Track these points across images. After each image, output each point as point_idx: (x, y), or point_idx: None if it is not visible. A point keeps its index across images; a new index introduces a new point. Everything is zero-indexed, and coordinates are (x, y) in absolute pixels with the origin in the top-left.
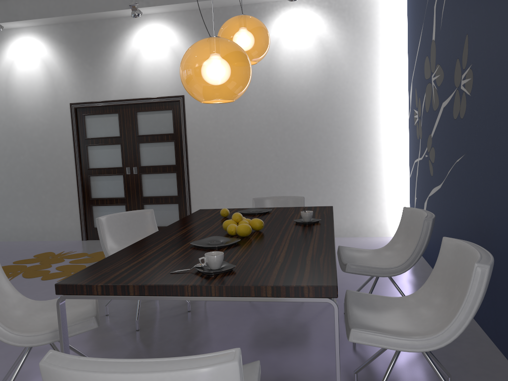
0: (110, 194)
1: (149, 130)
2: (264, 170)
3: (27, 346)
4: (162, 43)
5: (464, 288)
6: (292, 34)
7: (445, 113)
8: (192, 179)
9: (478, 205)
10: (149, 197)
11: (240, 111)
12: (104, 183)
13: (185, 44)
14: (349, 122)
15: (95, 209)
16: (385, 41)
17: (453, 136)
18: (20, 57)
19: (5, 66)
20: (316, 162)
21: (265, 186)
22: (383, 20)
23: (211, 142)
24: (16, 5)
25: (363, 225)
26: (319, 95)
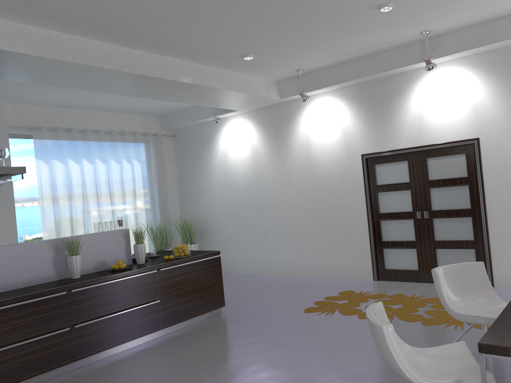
0: (400, 238)
1: (439, 174)
2: None
3: None
4: (453, 89)
5: None
6: None
7: None
8: (490, 224)
9: None
10: (441, 241)
11: None
12: (394, 227)
13: (478, 86)
14: None
15: (385, 251)
16: None
17: None
18: (317, 119)
19: (306, 127)
20: None
21: None
22: None
23: None
24: (317, 76)
25: None
26: None
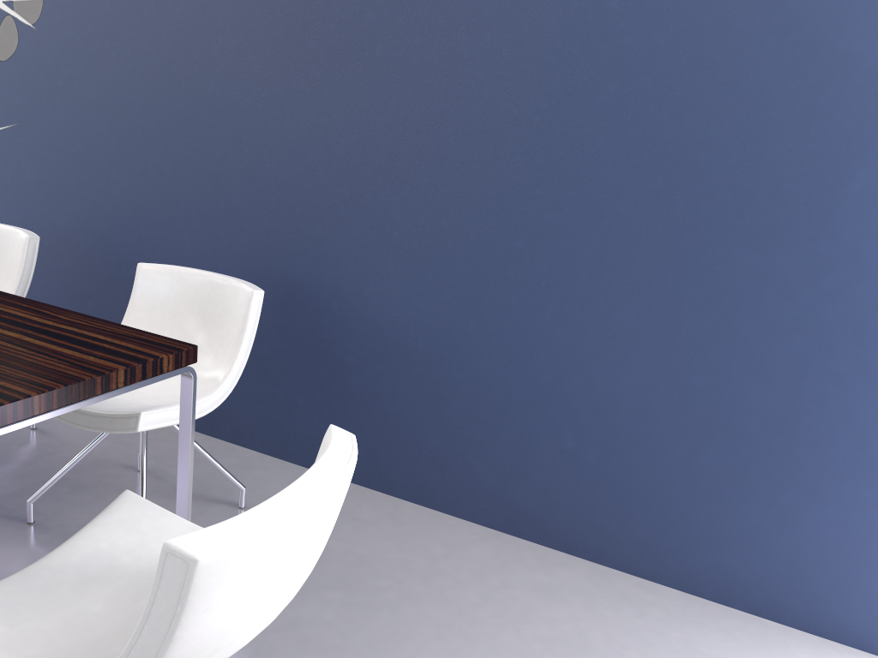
0: None
1: None
2: None
3: None
4: None
5: (211, 326)
6: None
7: None
8: None
9: (65, 210)
10: None
11: None
12: None
13: None
14: None
15: None
16: None
17: None
18: None
19: None
20: None
21: None
22: None
23: None
24: None
25: None
26: None
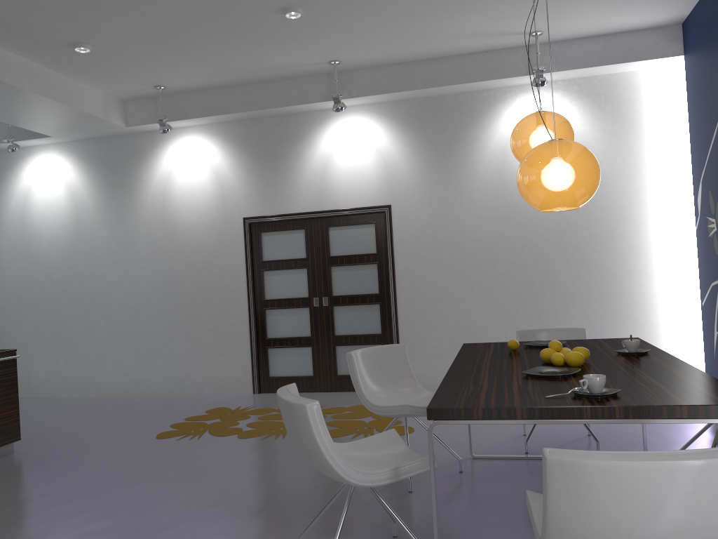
0: (291, 333)
1: (344, 249)
2: (497, 299)
3: (367, 485)
4: (363, 142)
5: None
6: None
7: None
8: (401, 312)
9: None
10: (343, 335)
11: (465, 224)
12: (284, 318)
13: (392, 141)
14: (612, 235)
15: (271, 352)
16: (655, 131)
17: None
18: (182, 163)
19: (163, 173)
20: (568, 288)
21: (499, 320)
22: (651, 106)
23: (426, 264)
24: (185, 101)
25: None
26: None
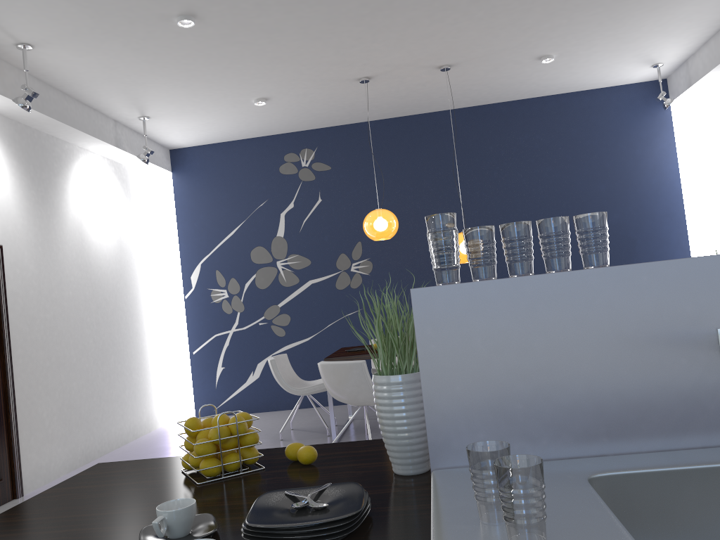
0: None
1: None
2: (86, 363)
3: None
4: None
5: None
6: (95, 192)
7: (316, 287)
8: (17, 388)
9: None
10: None
11: (62, 280)
12: None
13: None
14: (136, 301)
15: None
16: (146, 221)
17: (337, 300)
18: None
19: None
20: (121, 348)
21: (88, 384)
22: (144, 201)
23: (35, 324)
24: None
25: (153, 417)
26: (117, 269)
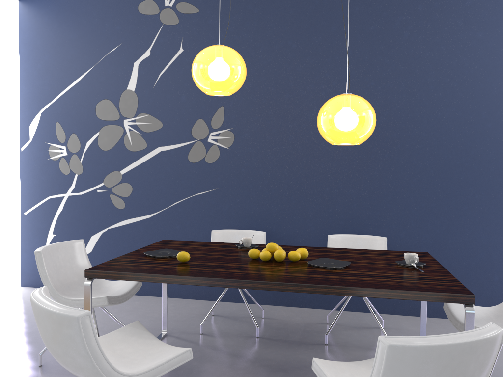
0: None
1: None
2: None
3: None
4: None
5: None
6: None
7: (166, 156)
8: None
9: (244, 222)
10: None
11: None
12: None
13: None
14: None
15: None
16: None
17: (187, 175)
18: None
19: None
20: None
21: None
22: None
23: None
24: None
25: None
26: None
